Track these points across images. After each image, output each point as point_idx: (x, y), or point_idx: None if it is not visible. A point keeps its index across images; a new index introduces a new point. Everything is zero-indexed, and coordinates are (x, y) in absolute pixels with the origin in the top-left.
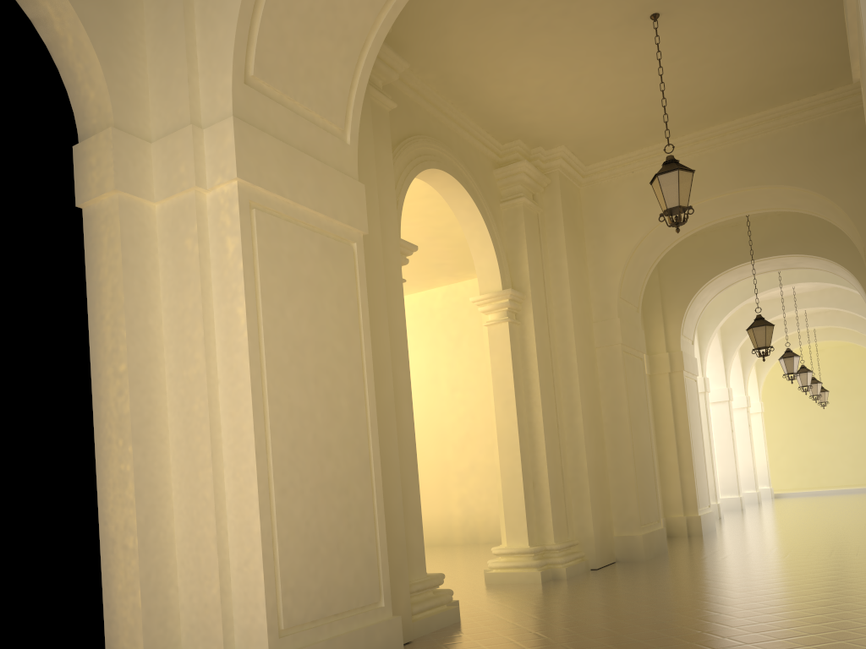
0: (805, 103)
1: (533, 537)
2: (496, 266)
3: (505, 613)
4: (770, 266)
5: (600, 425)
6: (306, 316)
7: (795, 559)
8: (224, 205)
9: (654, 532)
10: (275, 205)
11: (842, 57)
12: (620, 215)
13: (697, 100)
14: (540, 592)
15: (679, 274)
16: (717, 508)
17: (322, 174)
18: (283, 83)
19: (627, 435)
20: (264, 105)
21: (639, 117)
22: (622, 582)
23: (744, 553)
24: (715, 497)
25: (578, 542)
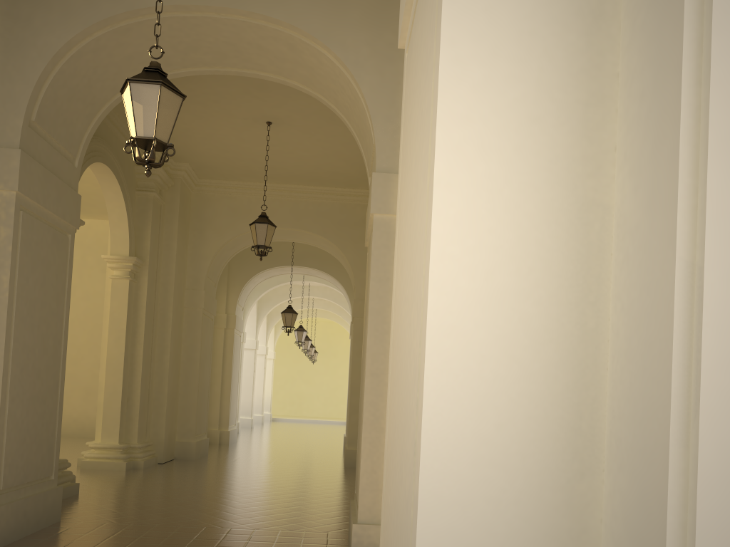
0: (339, 191)
1: (122, 437)
2: (127, 237)
3: (111, 489)
4: (300, 271)
5: (179, 362)
6: (39, 284)
7: (289, 465)
8: (1, 204)
9: (203, 441)
10: (33, 208)
11: (362, 176)
12: (217, 220)
13: (280, 169)
14: (129, 477)
15: (243, 261)
16: (237, 425)
17: (61, 188)
18: (49, 126)
19: (196, 372)
20: (36, 140)
21: (243, 165)
22: (184, 473)
23: (258, 459)
24: (237, 417)
25: (152, 443)
